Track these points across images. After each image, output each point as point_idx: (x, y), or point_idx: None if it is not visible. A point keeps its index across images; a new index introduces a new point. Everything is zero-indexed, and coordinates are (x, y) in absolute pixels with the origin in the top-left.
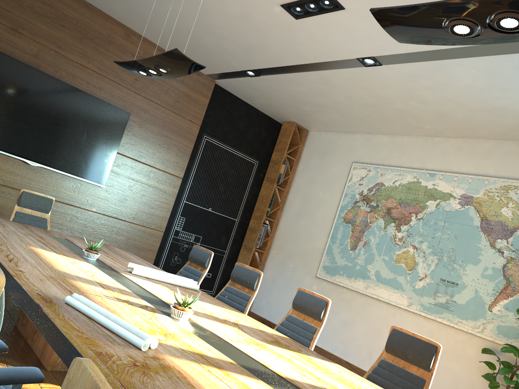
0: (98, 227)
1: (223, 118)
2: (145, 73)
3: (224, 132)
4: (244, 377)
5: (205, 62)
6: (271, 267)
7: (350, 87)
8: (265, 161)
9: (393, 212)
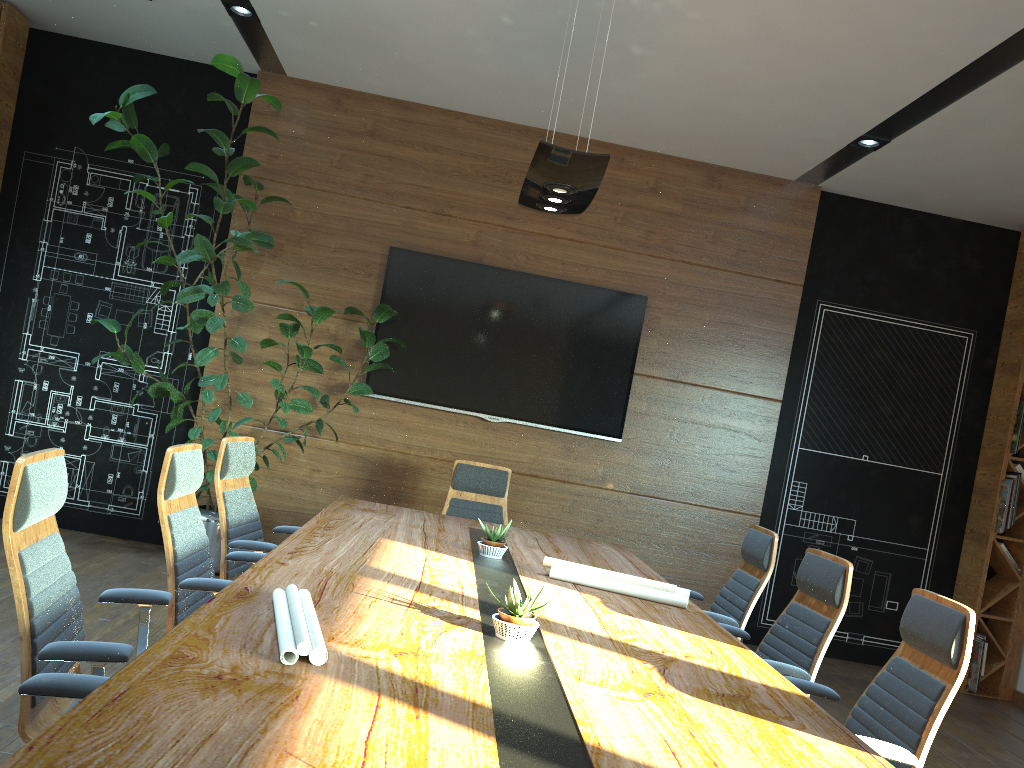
0: (622, 517)
1: (858, 258)
2: (553, 208)
3: (867, 286)
4: (452, 727)
5: (773, 155)
6: None
7: None
8: (994, 328)
9: None
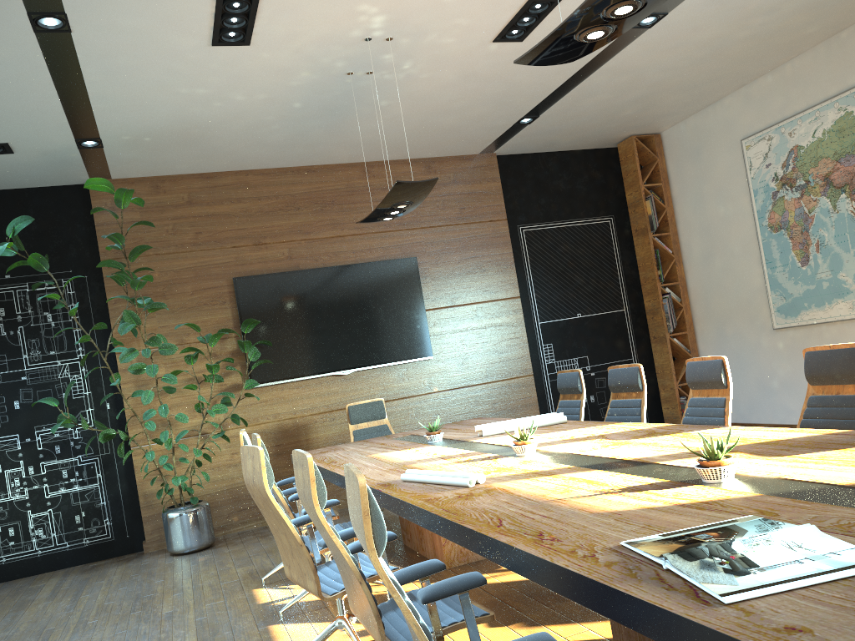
0: (450, 407)
1: (531, 191)
2: (389, 218)
3: (543, 207)
4: (575, 473)
5: (466, 142)
6: (707, 348)
7: (657, 57)
8: (622, 211)
9: (835, 179)
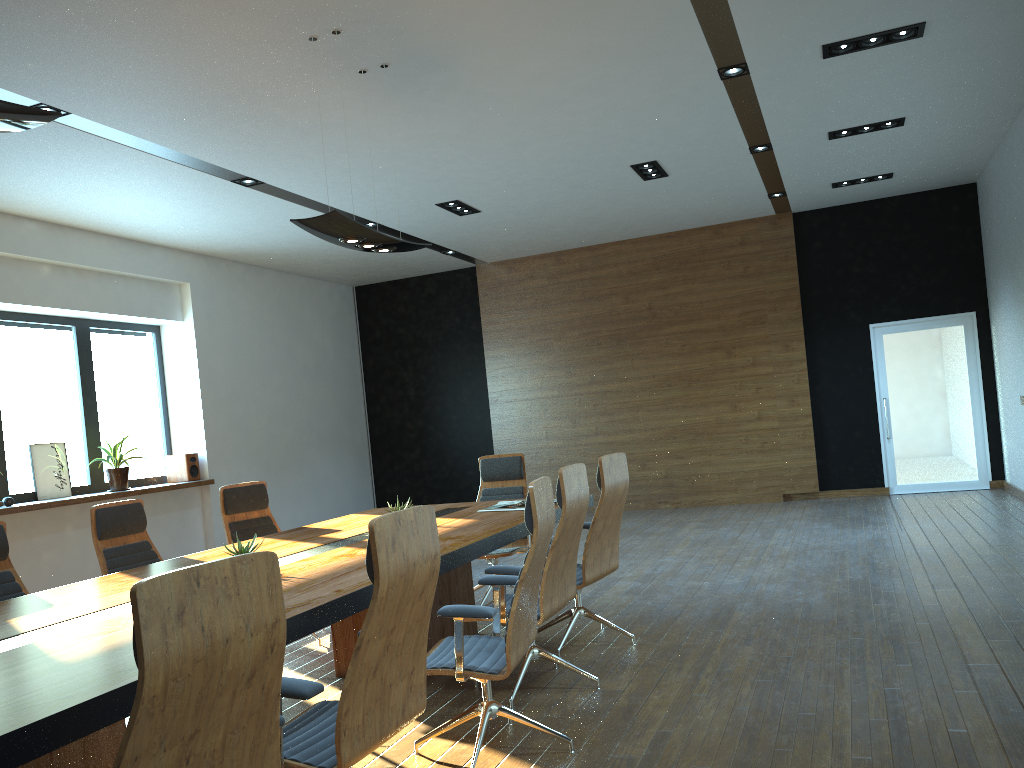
0: None
1: None
2: None
3: None
4: None
5: None
6: None
7: None
8: None
9: None
